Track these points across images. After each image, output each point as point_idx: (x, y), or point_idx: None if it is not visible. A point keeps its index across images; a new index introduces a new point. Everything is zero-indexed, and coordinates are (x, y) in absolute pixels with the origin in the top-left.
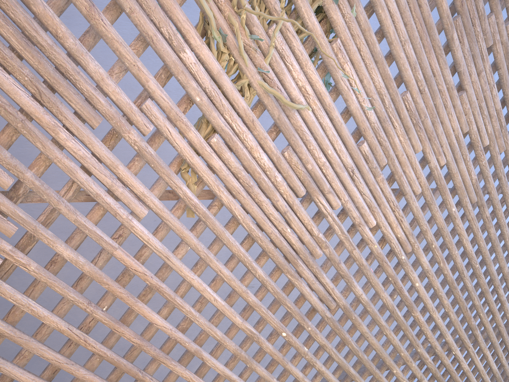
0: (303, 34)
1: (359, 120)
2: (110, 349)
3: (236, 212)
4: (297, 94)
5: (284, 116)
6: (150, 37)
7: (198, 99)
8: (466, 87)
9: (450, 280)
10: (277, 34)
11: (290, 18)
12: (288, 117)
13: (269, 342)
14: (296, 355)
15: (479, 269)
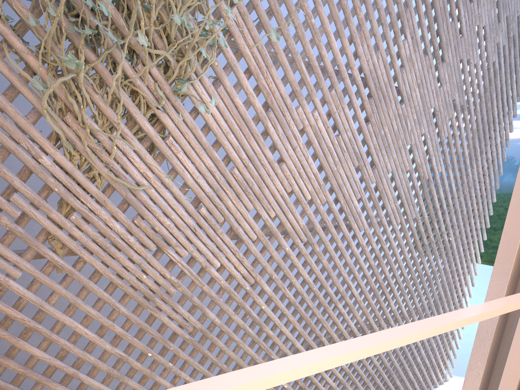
0: (141, 134)
1: (195, 191)
2: None
3: (97, 267)
4: (140, 178)
5: (130, 194)
6: (12, 150)
7: (57, 189)
8: (284, 159)
9: (292, 301)
10: (117, 140)
11: (131, 121)
12: (135, 194)
13: (140, 360)
14: (165, 368)
15: (317, 291)
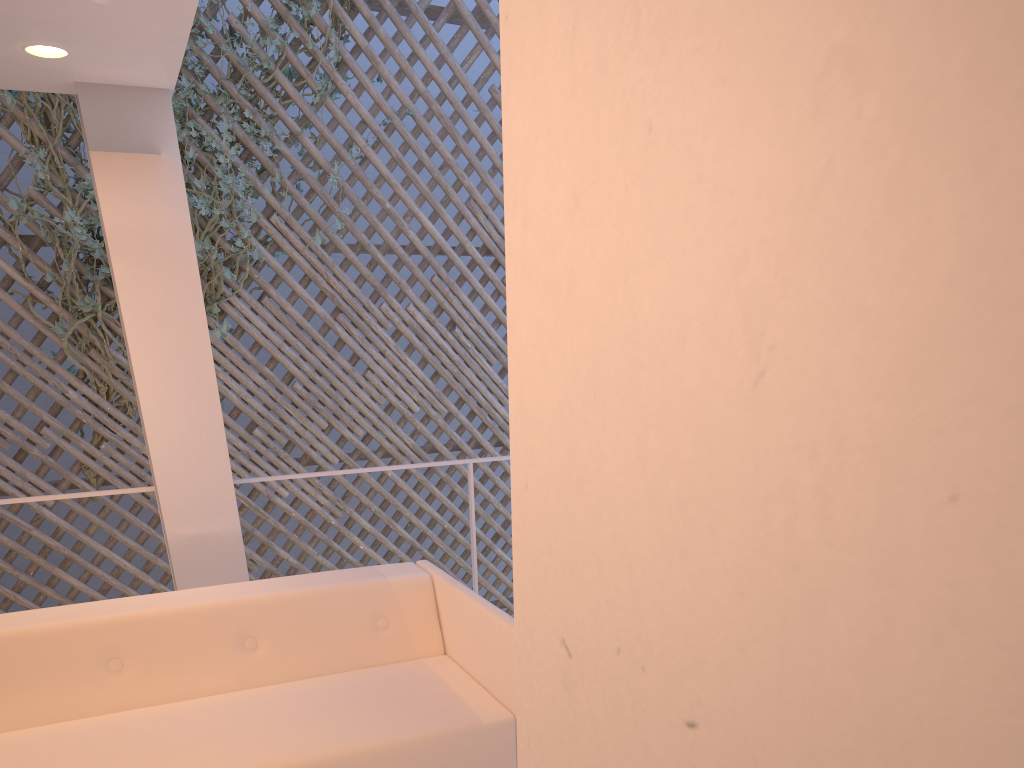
0: None
1: (245, 412)
2: (36, 604)
3: (133, 496)
4: None
5: None
6: (40, 388)
7: (85, 420)
8: (370, 366)
9: (410, 542)
10: None
11: None
12: None
13: None
14: None
15: (450, 529)
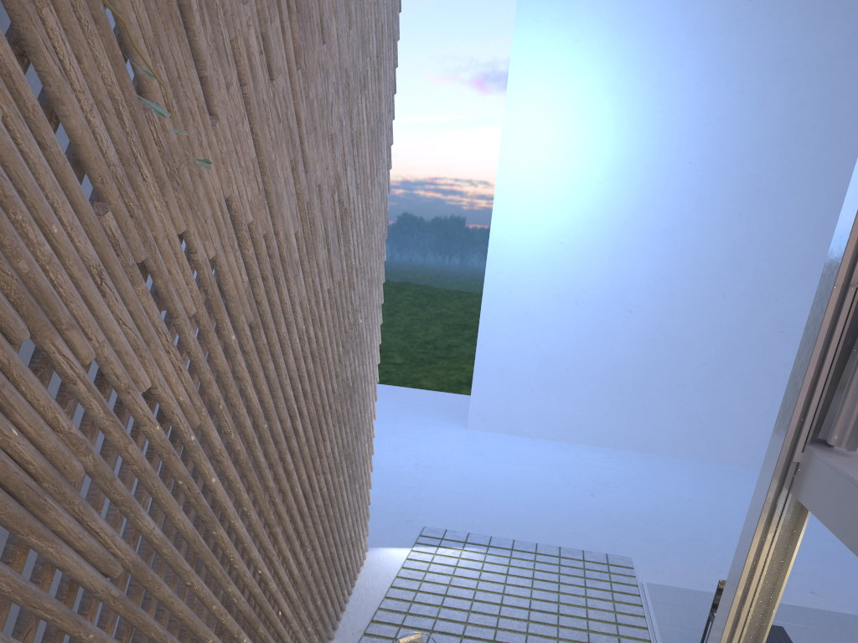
0: None
1: (90, 154)
2: None
3: None
4: None
5: None
6: None
7: None
8: (216, 110)
9: (245, 459)
10: None
11: None
12: None
13: None
14: None
15: (268, 430)
